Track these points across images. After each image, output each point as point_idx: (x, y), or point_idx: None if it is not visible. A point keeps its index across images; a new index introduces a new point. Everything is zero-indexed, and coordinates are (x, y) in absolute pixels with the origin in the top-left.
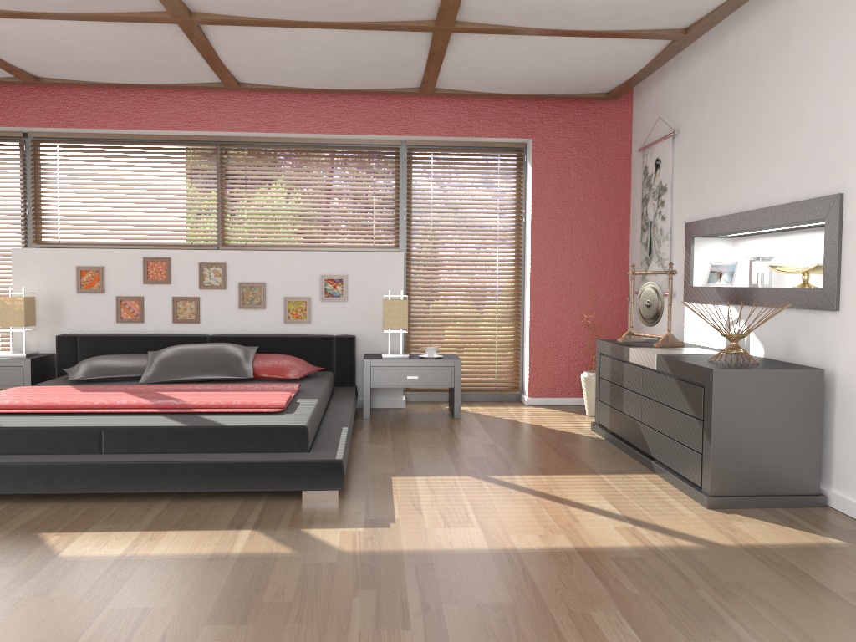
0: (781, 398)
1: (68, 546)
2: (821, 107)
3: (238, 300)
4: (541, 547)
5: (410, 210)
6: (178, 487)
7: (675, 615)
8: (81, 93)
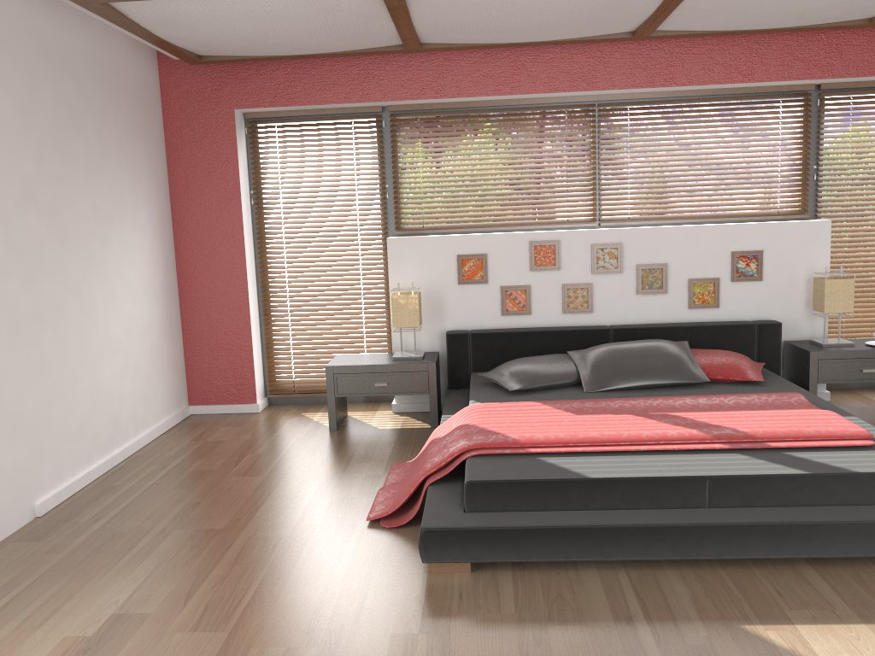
0: None
1: (815, 651)
2: None
3: (636, 285)
4: None
5: (821, 167)
6: (828, 552)
7: None
8: (452, 57)
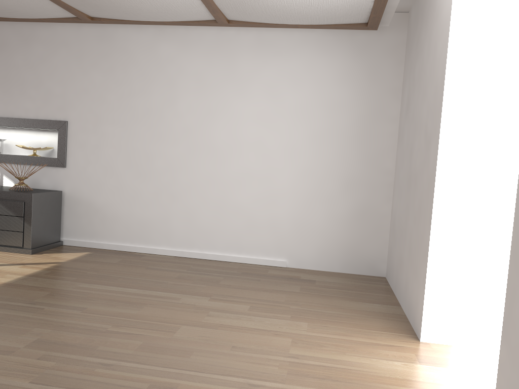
0: (51, 203)
1: None
2: (53, 82)
3: None
4: (13, 279)
5: None
6: None
7: (97, 279)
8: None
